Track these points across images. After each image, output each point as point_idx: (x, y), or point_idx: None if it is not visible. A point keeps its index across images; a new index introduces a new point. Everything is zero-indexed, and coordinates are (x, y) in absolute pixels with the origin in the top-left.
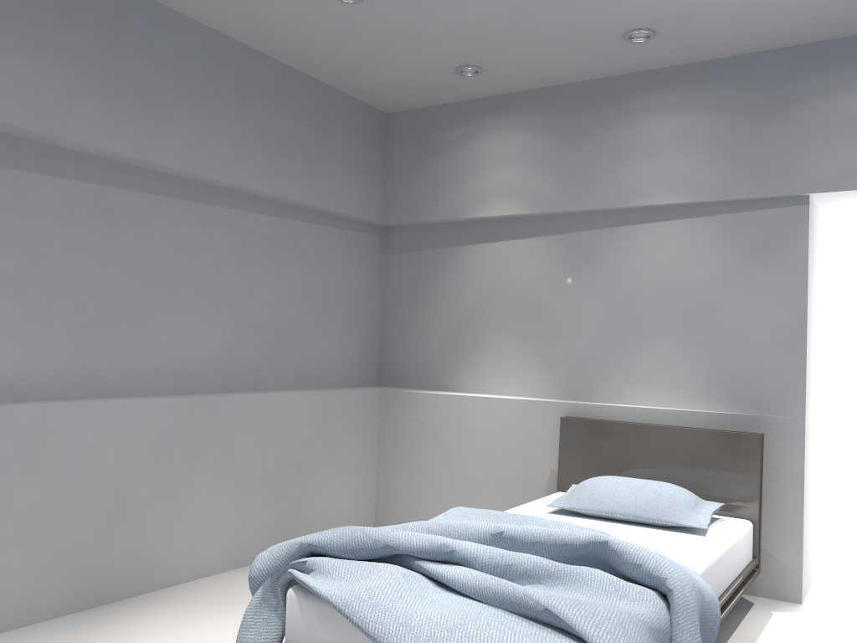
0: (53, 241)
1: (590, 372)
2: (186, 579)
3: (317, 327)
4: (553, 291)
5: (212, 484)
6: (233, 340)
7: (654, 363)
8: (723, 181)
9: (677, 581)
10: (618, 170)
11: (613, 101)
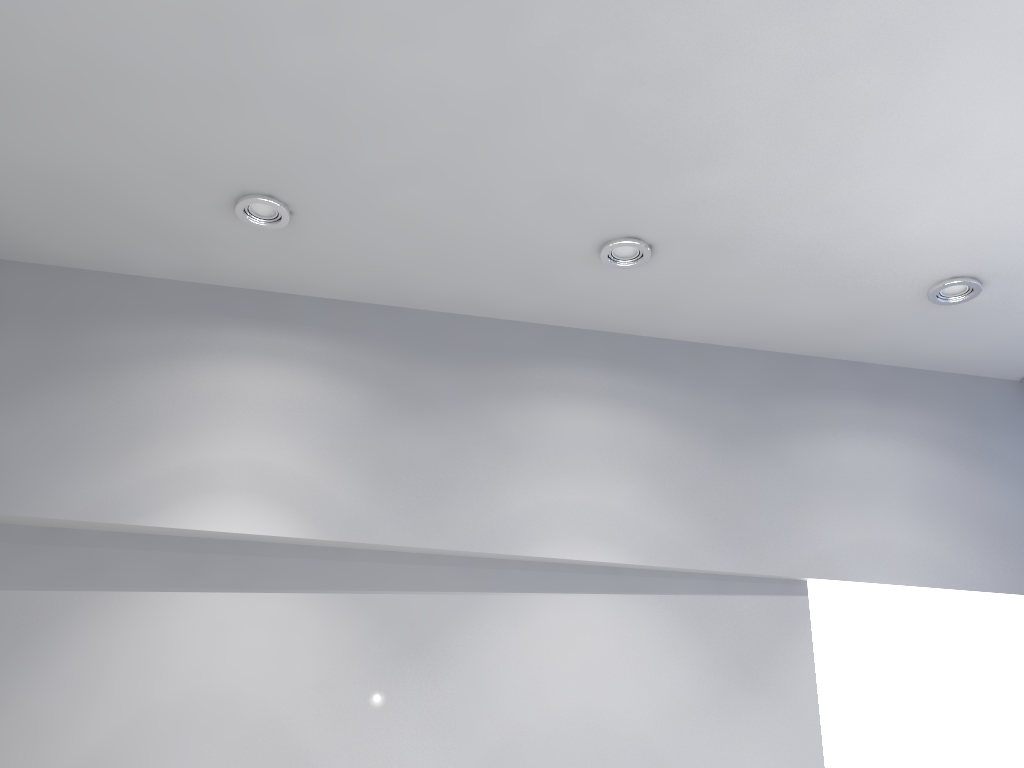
0: None
1: None
2: None
3: None
4: (337, 722)
5: None
6: None
7: None
8: (684, 535)
9: None
10: (501, 483)
11: (493, 360)
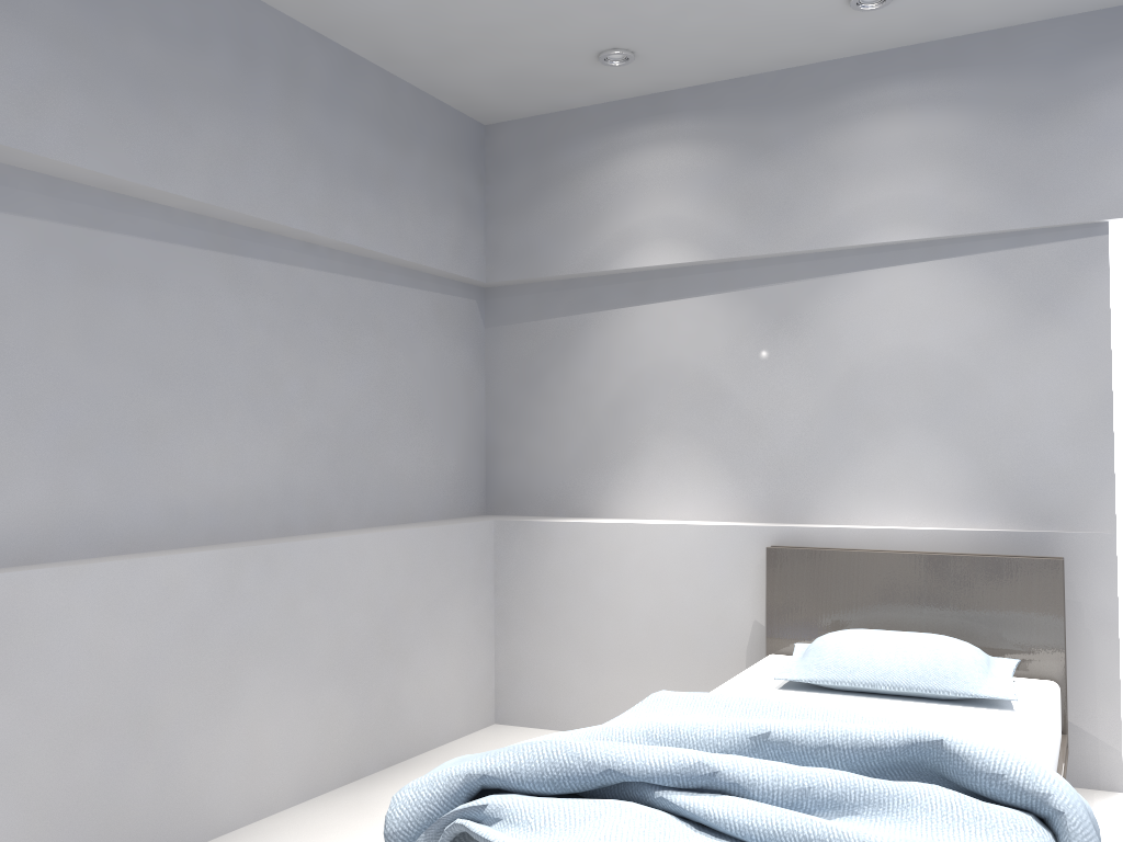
0: (18, 316)
1: (800, 482)
2: (240, 823)
3: (403, 435)
4: (741, 370)
5: (273, 676)
6: (289, 458)
7: (893, 466)
8: (984, 206)
9: (1066, 797)
10: (830, 195)
11: (818, 99)
